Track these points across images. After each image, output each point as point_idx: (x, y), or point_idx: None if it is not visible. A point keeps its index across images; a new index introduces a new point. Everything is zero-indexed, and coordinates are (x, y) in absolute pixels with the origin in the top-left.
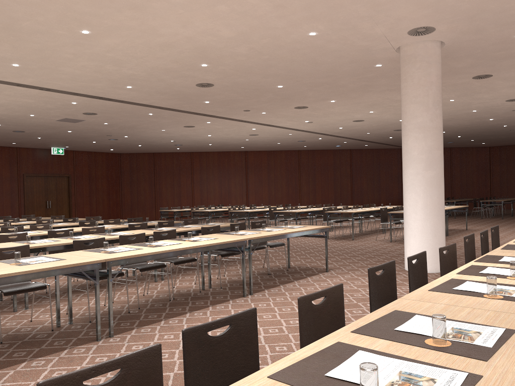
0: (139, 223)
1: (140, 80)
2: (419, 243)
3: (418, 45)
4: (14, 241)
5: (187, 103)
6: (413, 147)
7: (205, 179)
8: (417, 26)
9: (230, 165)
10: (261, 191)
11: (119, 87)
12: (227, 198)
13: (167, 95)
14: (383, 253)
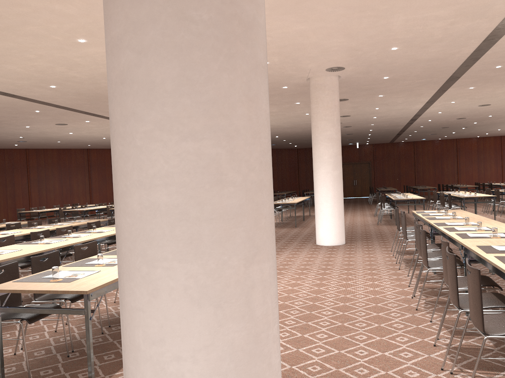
0: (94, 222)
1: (73, 82)
2: (330, 223)
3: (326, 77)
4: (4, 244)
5: (91, 103)
6: (324, 152)
7: (44, 178)
8: (335, 66)
9: (71, 163)
10: (105, 189)
11: (41, 86)
12: (69, 197)
13: (81, 96)
14: (281, 236)
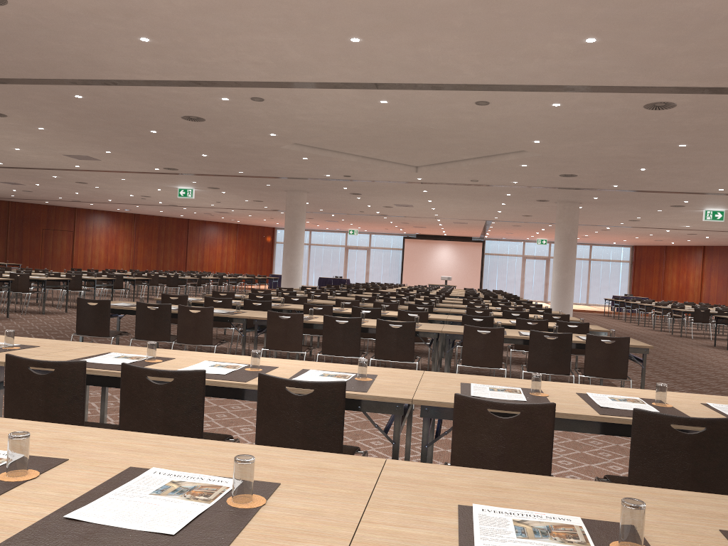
0: None
1: None
2: None
3: None
4: None
5: None
6: None
7: None
8: None
9: None
10: None
11: None
12: None
13: None
14: None
